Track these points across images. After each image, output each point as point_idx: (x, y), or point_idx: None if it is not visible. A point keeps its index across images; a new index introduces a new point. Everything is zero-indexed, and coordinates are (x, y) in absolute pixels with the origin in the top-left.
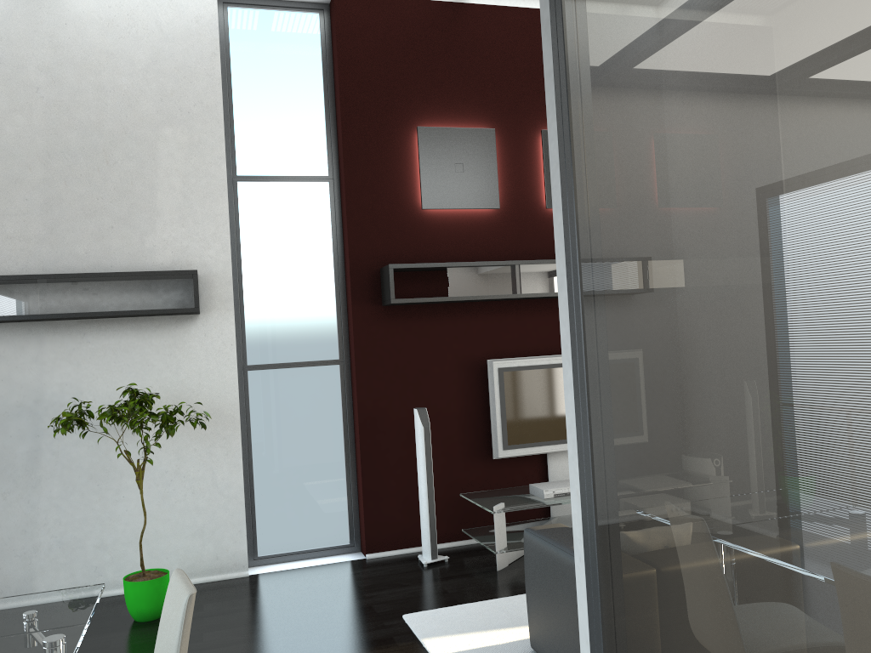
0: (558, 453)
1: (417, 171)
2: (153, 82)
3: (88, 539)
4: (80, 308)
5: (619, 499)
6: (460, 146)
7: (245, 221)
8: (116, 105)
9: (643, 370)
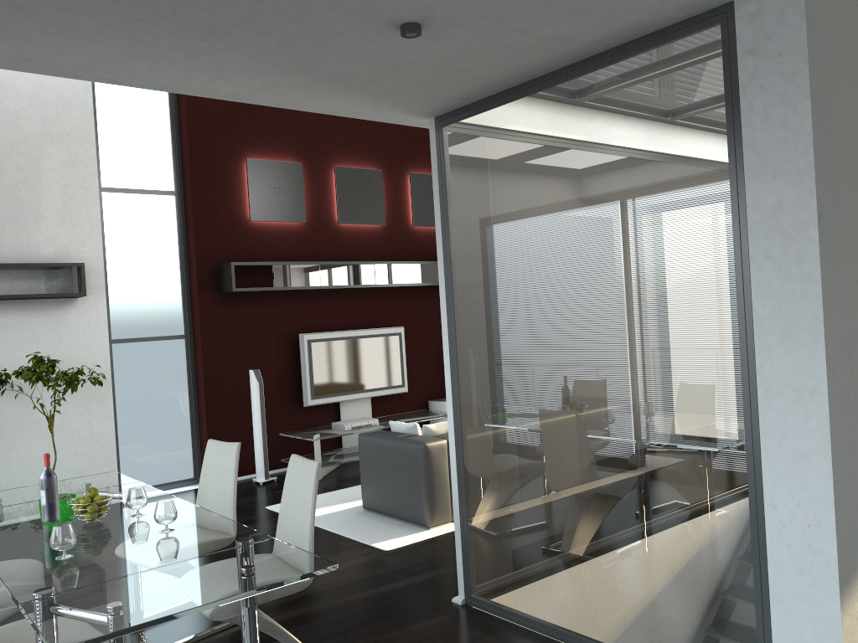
0: (347, 402)
1: (245, 191)
2: (37, 109)
3: None
4: None
5: (471, 367)
6: (278, 175)
7: (108, 224)
8: (5, 125)
9: (483, 315)
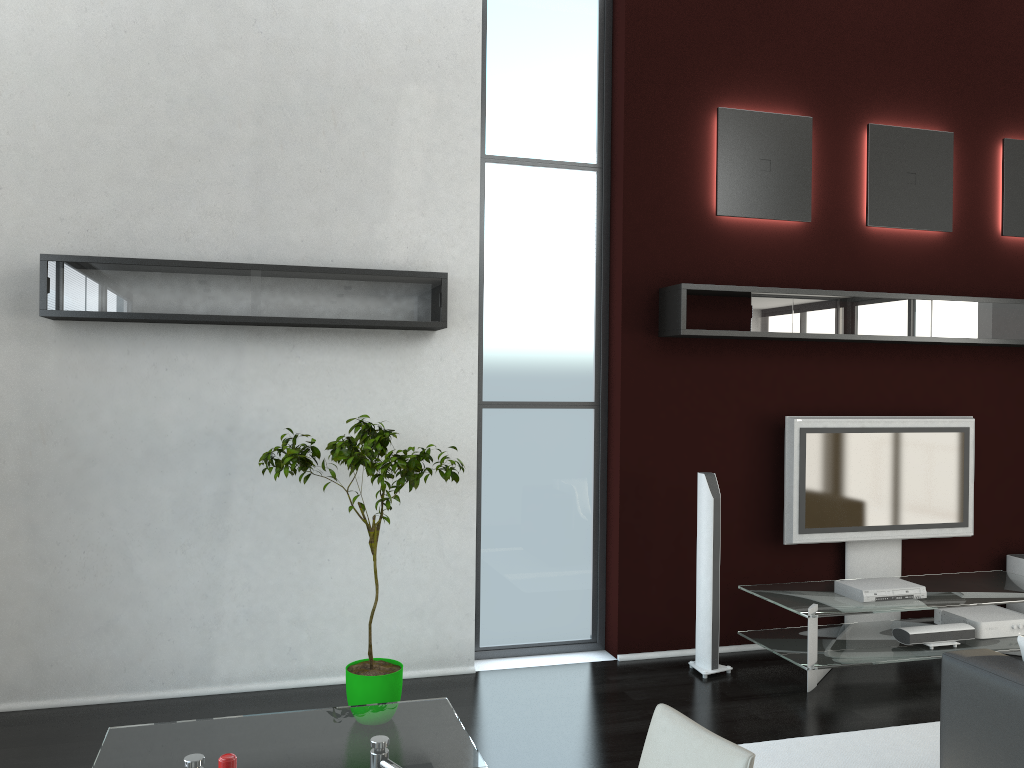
0: (859, 542)
1: (712, 165)
2: (397, 24)
3: (283, 611)
4: (301, 311)
5: None
6: (769, 137)
7: (491, 215)
8: (350, 50)
9: None
